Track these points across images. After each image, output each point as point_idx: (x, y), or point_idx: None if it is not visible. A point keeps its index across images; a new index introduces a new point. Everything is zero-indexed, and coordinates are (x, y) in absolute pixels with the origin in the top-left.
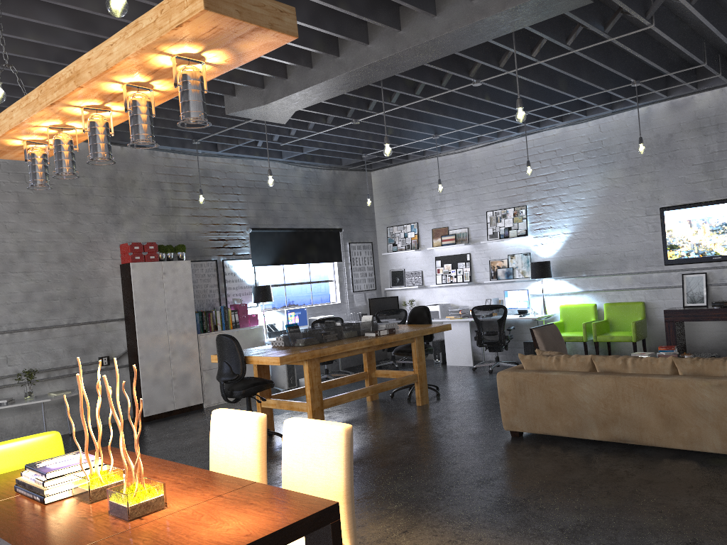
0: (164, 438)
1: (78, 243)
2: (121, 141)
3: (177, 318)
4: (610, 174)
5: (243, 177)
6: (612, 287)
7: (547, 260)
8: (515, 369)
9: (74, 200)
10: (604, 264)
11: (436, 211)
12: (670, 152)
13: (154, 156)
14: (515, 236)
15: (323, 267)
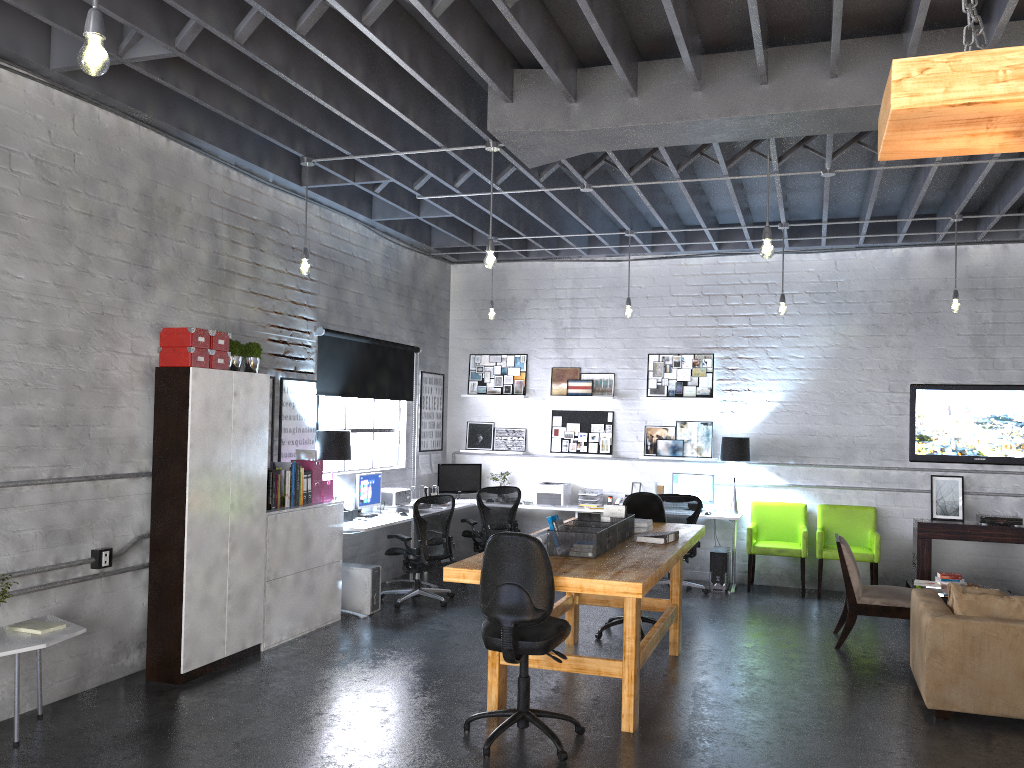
0: (298, 726)
1: (83, 312)
2: (178, 129)
3: (243, 480)
4: (844, 329)
5: (318, 237)
6: (831, 482)
7: (737, 435)
8: (948, 614)
9: (86, 225)
10: (823, 450)
11: (563, 341)
12: (930, 313)
13: (211, 170)
14: (693, 396)
15: (388, 406)
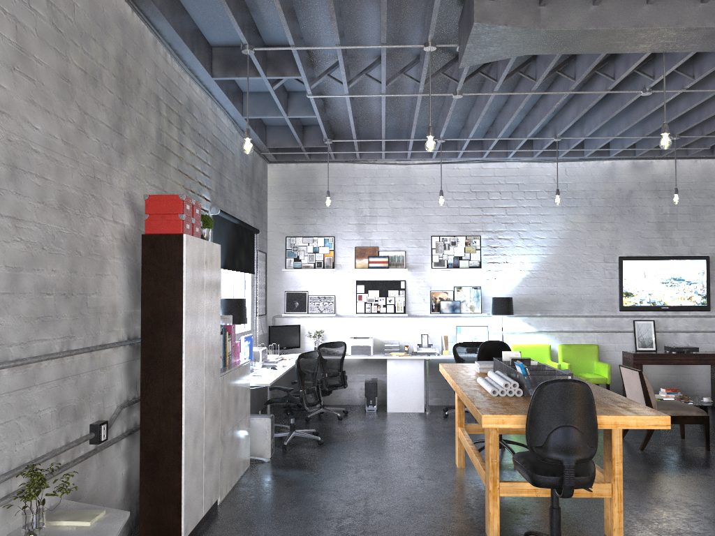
0: None
1: (82, 174)
2: (149, 0)
3: (210, 345)
4: (572, 217)
5: (211, 128)
6: (566, 328)
7: (499, 296)
8: None
9: (82, 82)
10: (560, 305)
11: (364, 226)
12: (629, 206)
13: (156, 50)
14: (467, 267)
15: (240, 278)
